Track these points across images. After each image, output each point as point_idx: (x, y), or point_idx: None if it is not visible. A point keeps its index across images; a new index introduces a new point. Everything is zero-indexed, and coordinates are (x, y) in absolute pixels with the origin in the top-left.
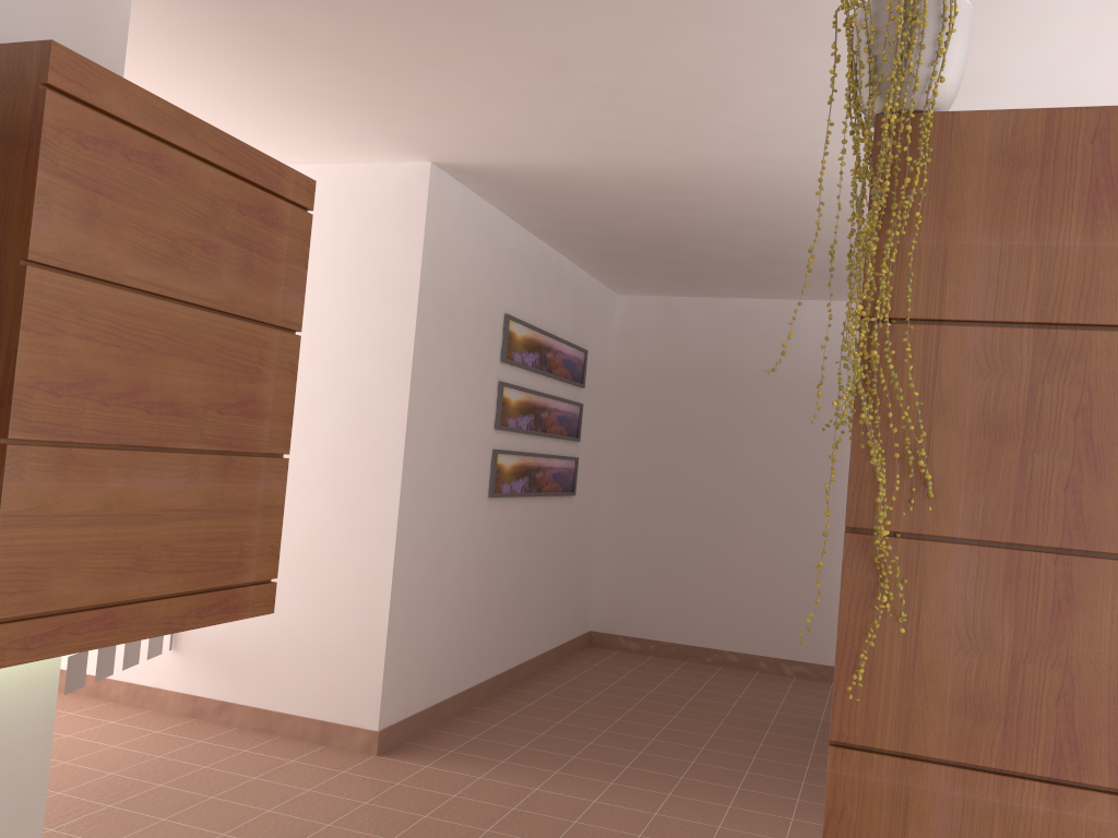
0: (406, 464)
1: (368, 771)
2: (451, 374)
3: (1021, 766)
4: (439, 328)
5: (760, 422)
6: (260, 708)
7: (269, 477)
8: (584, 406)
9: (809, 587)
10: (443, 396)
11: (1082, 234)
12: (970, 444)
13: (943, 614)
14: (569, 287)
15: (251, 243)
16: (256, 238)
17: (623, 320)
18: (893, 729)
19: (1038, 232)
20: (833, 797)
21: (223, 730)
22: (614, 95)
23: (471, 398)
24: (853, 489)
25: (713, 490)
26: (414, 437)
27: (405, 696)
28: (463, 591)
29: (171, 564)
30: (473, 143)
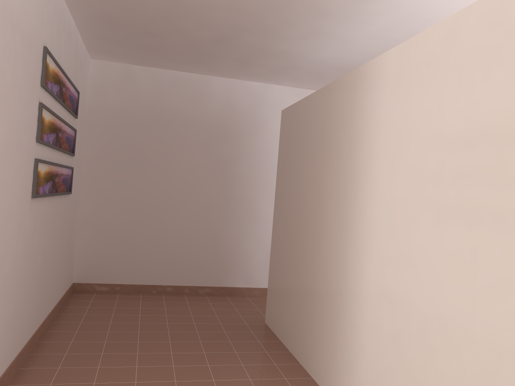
0: None
1: None
2: (12, 87)
3: None
4: (5, 40)
5: (185, 148)
6: None
7: None
8: (76, 132)
9: (213, 244)
10: (6, 106)
11: None
12: None
13: None
14: (73, 42)
15: None
16: None
17: (95, 76)
18: None
19: None
20: None
21: None
22: None
23: (23, 113)
24: None
25: (156, 189)
26: None
27: None
28: (16, 278)
29: None
30: None
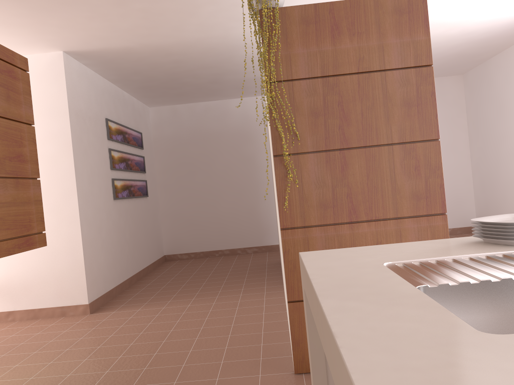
0: (78, 187)
1: (89, 319)
2: (88, 146)
3: (340, 220)
4: (80, 126)
5: (220, 153)
6: (28, 309)
7: (34, 188)
8: (145, 157)
9: (252, 216)
10: (87, 156)
11: (331, 45)
12: (308, 120)
13: (309, 178)
14: (129, 105)
15: (8, 87)
16: (9, 84)
17: (154, 118)
18: (300, 219)
19: (318, 46)
20: (285, 246)
21: (12, 323)
22: (147, 13)
23: (98, 156)
24: (273, 142)
25: (206, 184)
26: (78, 175)
27: (96, 288)
28: (111, 241)
29: (4, 226)
30: (83, 40)
